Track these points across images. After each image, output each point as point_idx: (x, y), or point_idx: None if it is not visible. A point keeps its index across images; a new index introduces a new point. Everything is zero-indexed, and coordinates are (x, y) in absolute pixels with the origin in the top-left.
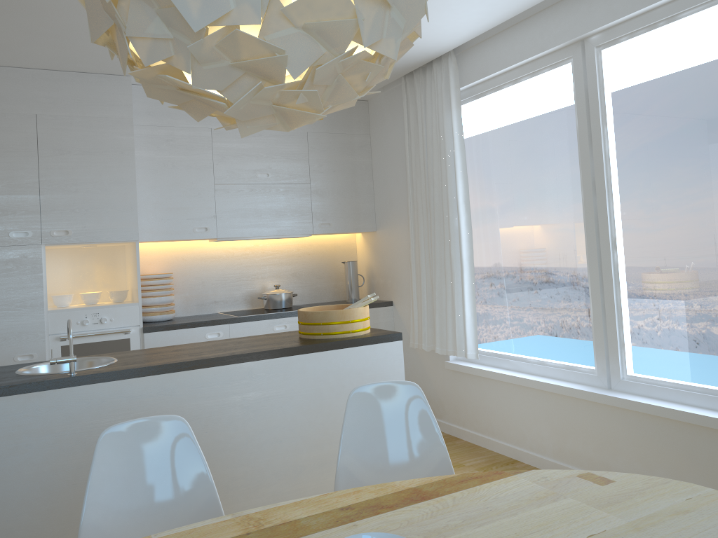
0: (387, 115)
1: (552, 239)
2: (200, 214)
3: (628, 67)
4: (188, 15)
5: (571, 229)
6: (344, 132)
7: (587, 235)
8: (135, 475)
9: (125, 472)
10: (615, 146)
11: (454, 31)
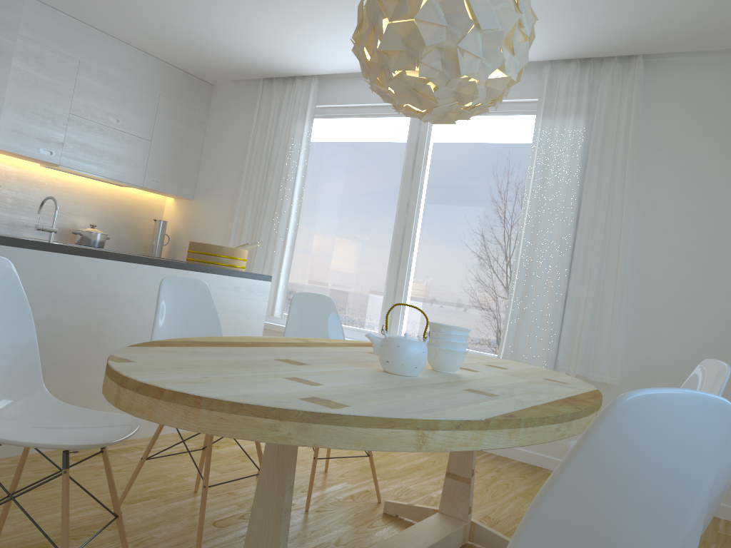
0: (233, 104)
1: (365, 236)
2: (49, 137)
3: (449, 134)
4: (461, 68)
5: (382, 232)
6: (189, 106)
7: (395, 238)
8: (178, 314)
9: (173, 310)
10: (428, 182)
11: (333, 63)
